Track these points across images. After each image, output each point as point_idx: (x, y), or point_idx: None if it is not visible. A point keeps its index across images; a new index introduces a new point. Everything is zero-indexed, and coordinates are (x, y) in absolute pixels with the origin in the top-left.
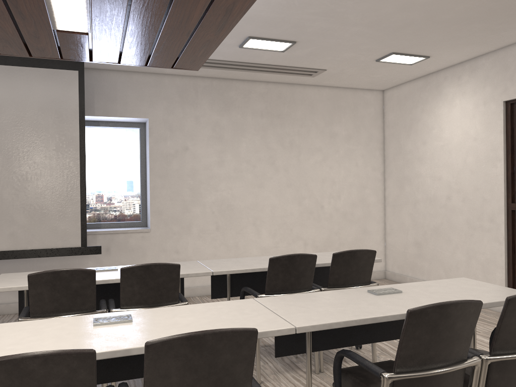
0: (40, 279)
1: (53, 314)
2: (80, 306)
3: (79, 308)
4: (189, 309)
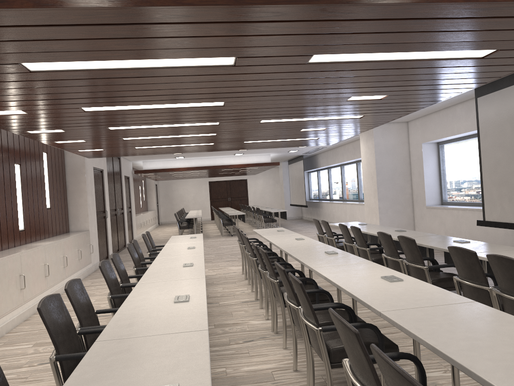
0: (451, 251)
1: (465, 279)
2: (476, 278)
3: (476, 280)
4: (427, 289)
